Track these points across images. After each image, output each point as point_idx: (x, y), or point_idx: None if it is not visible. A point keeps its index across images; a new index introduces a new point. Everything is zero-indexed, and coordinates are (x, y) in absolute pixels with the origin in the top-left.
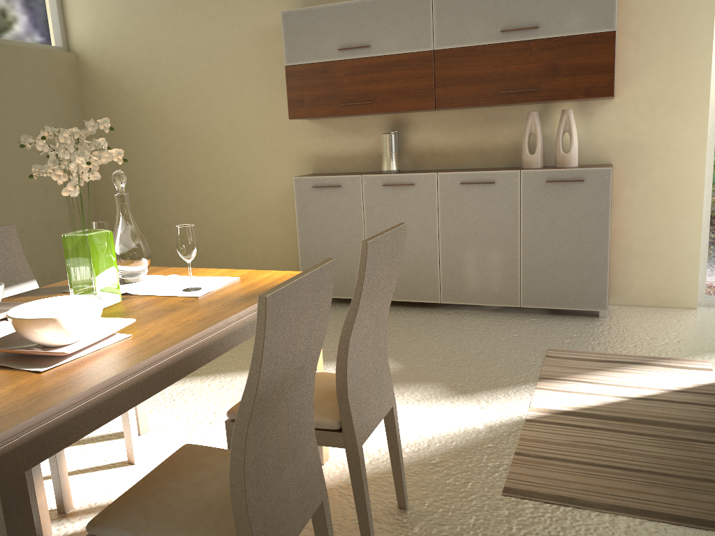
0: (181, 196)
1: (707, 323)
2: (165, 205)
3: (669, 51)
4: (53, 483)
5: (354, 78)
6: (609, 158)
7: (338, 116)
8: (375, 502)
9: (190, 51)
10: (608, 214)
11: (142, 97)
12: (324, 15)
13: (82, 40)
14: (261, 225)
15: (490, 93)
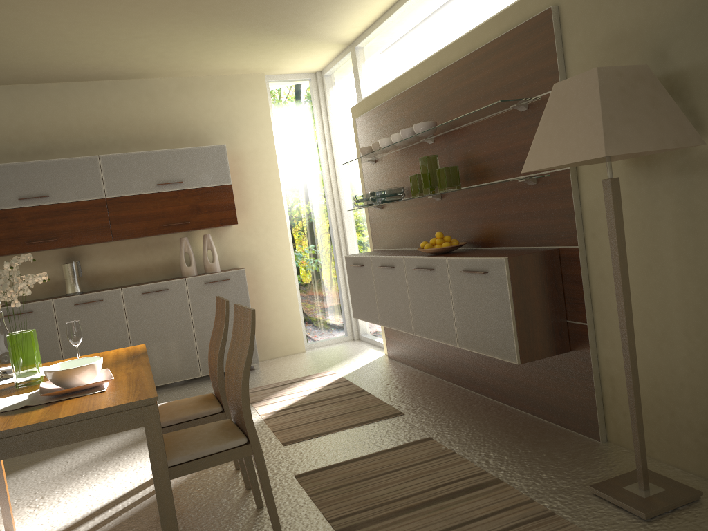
0: None
1: (317, 356)
2: None
3: (259, 195)
4: None
5: (36, 221)
6: (237, 264)
7: (18, 254)
8: (221, 473)
9: None
10: (248, 299)
11: None
12: (0, 171)
13: None
14: None
15: (155, 226)
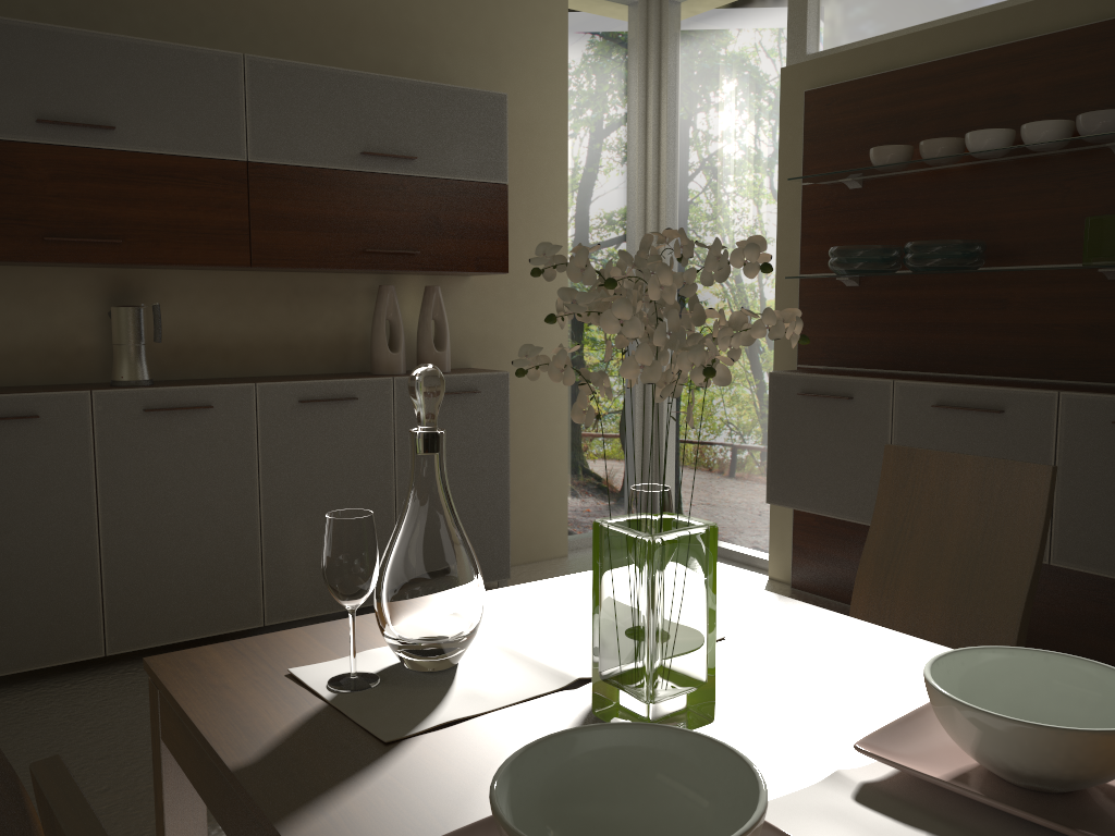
0: None
1: None
2: None
3: (528, 221)
4: None
5: (74, 187)
6: (469, 360)
7: (3, 263)
8: None
9: None
10: (507, 438)
11: None
12: None
13: None
14: None
15: (346, 249)
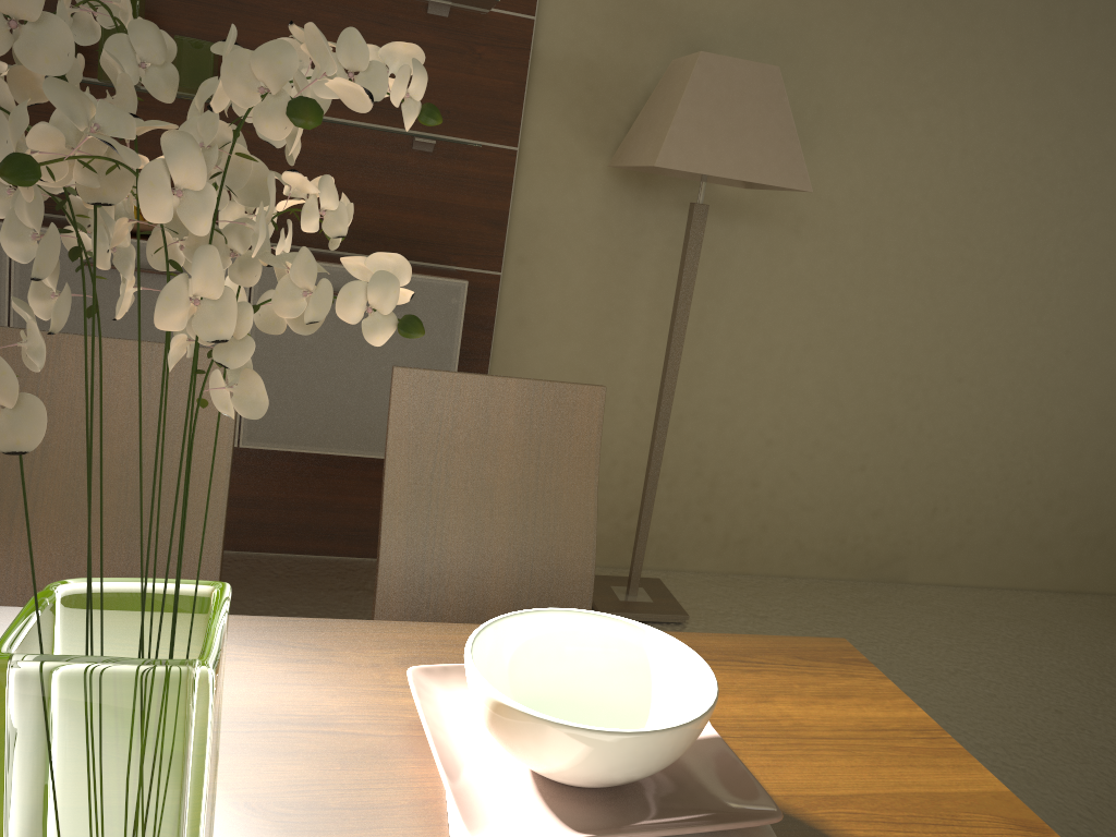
0: None
1: None
2: None
3: None
4: None
5: None
6: None
7: None
8: None
9: None
10: None
11: None
12: None
13: None
14: None
15: None
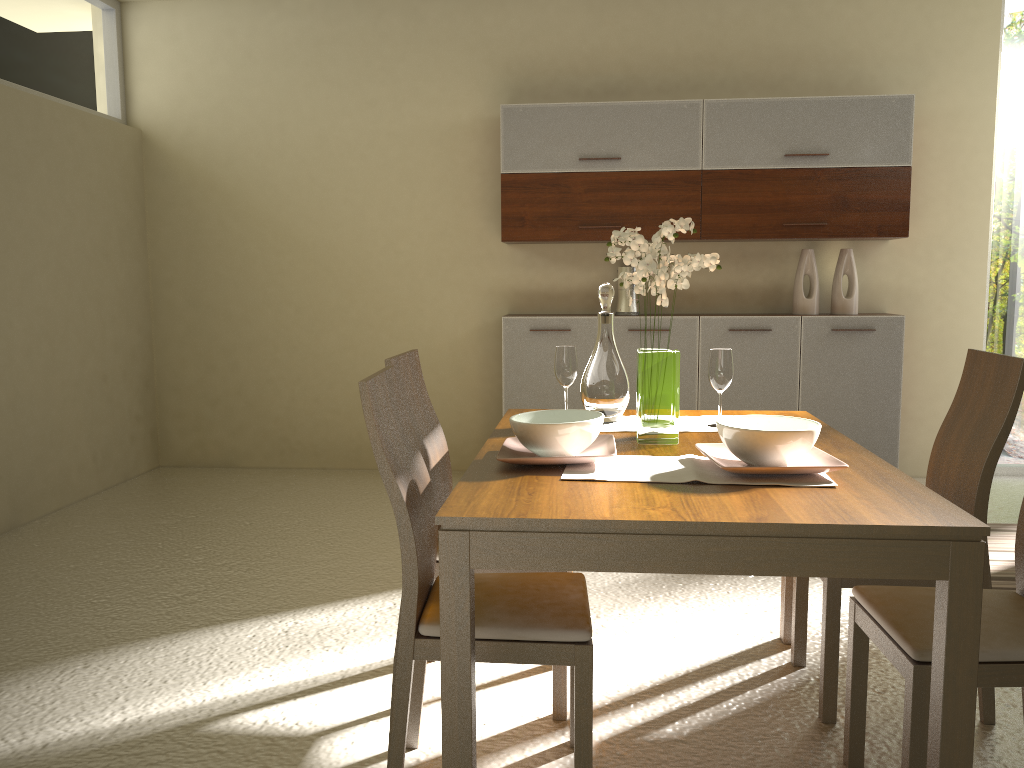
0: (301, 340)
1: (1003, 491)
2: (272, 353)
3: (948, 193)
4: (554, 679)
5: (597, 195)
6: (883, 307)
7: (561, 242)
8: None
9: (336, 143)
10: (900, 369)
11: (249, 199)
12: (561, 115)
13: (154, 113)
14: (426, 382)
15: (769, 224)
